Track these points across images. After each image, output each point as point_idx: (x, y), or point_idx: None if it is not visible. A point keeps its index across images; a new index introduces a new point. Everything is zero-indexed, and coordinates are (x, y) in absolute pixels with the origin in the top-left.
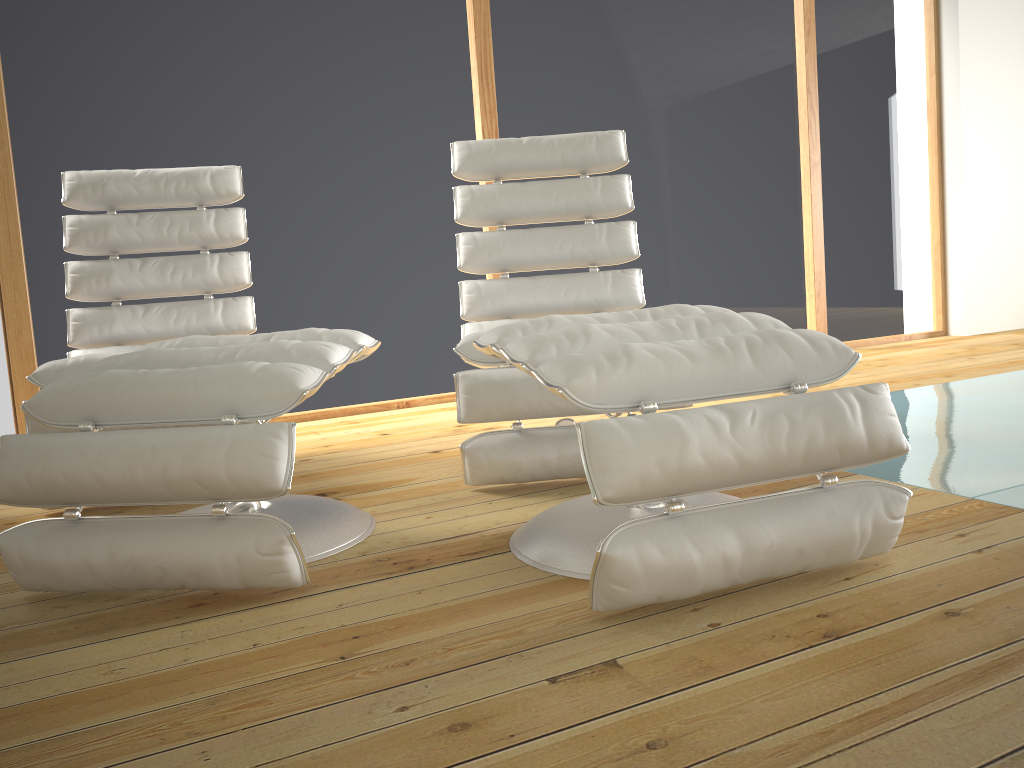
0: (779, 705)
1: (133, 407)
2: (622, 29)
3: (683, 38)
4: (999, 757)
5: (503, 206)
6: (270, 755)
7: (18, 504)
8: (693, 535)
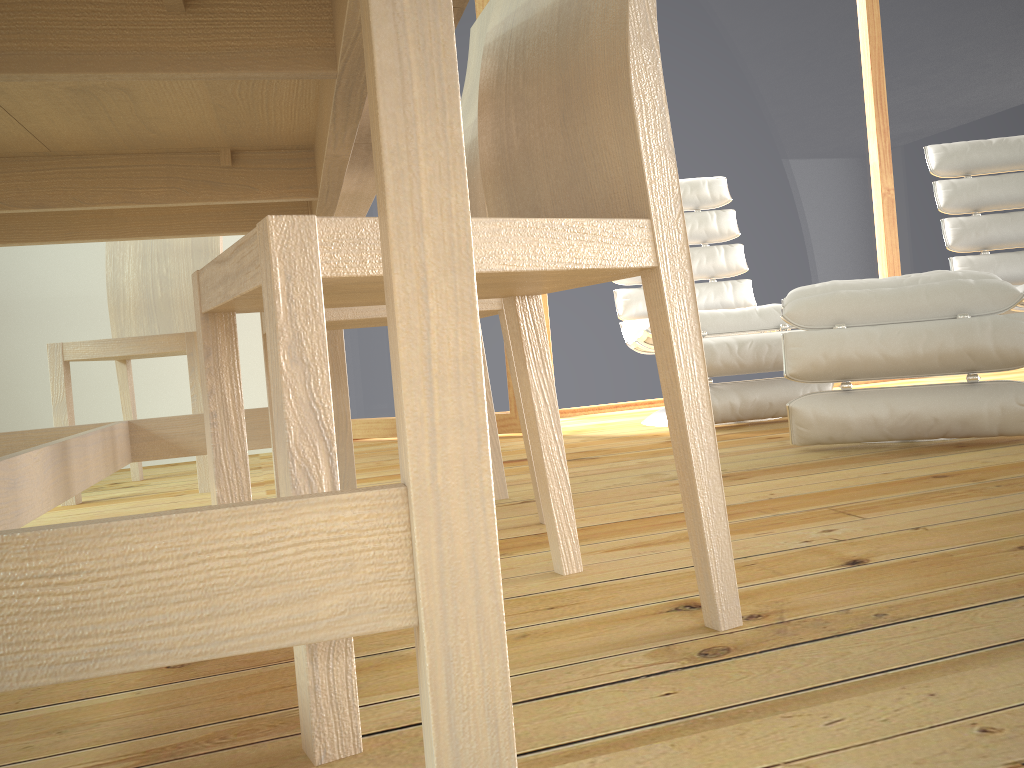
0: None
1: (876, 312)
2: (989, 56)
3: None
4: None
5: (983, 195)
6: None
7: (803, 380)
8: None
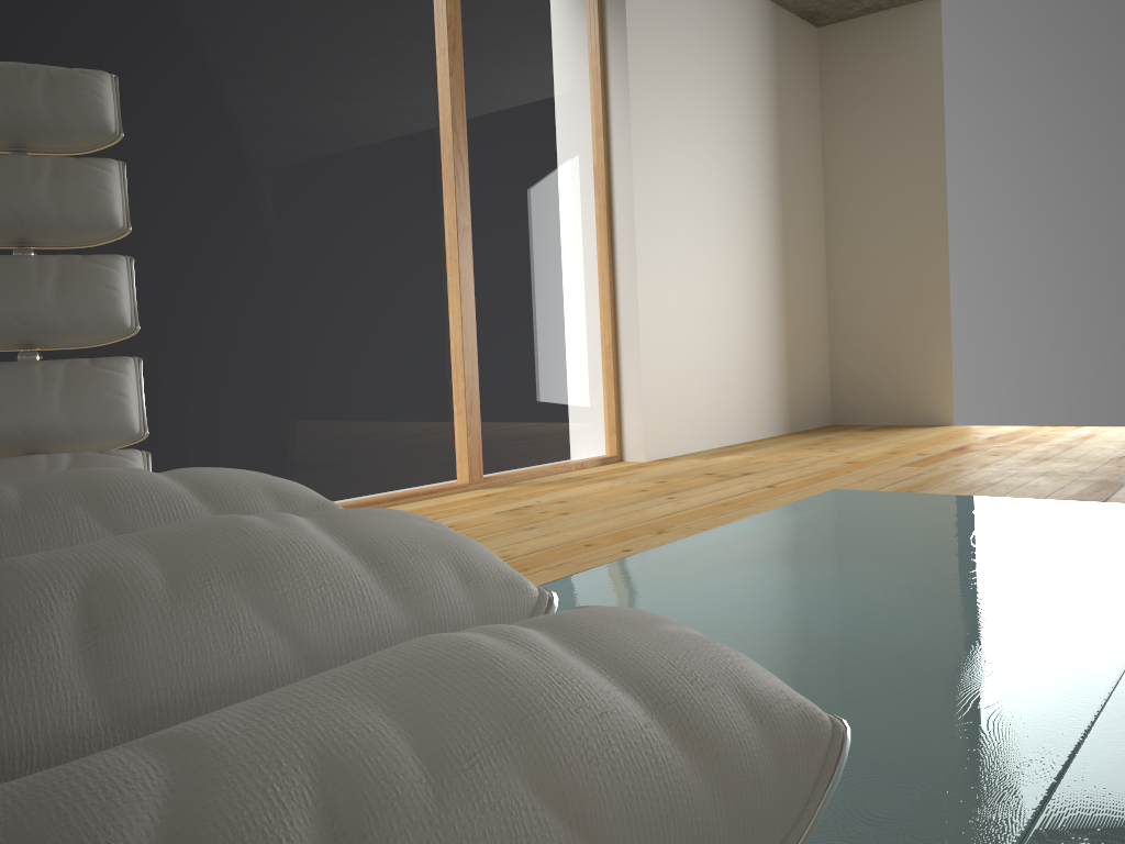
0: None
1: None
2: None
3: (273, 15)
4: None
5: None
6: None
7: None
8: None
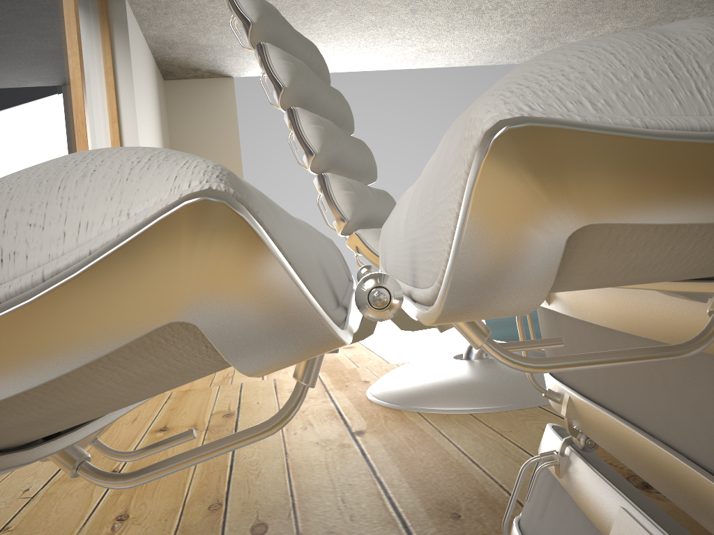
0: None
1: None
2: None
3: (30, 8)
4: None
5: (315, 89)
6: None
7: None
8: None
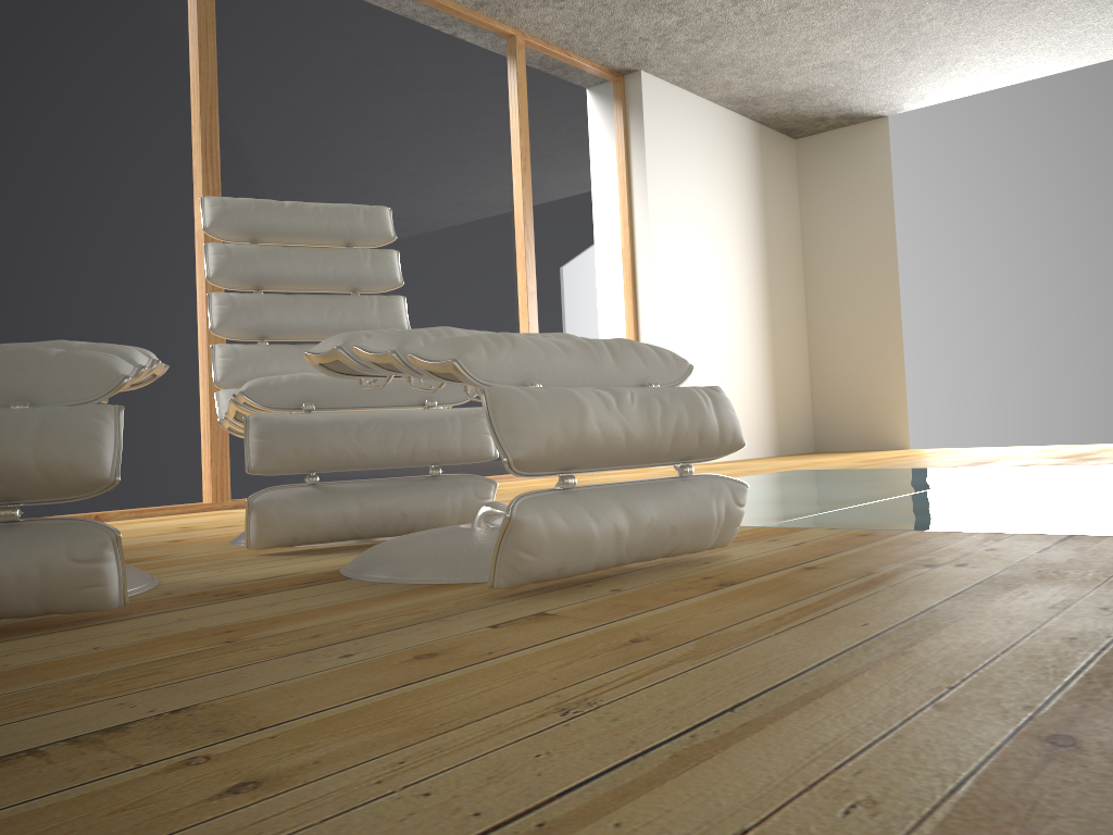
0: (723, 613)
1: None
2: (354, 133)
3: (413, 153)
4: (920, 612)
5: (264, 267)
6: (217, 694)
7: None
8: (588, 506)
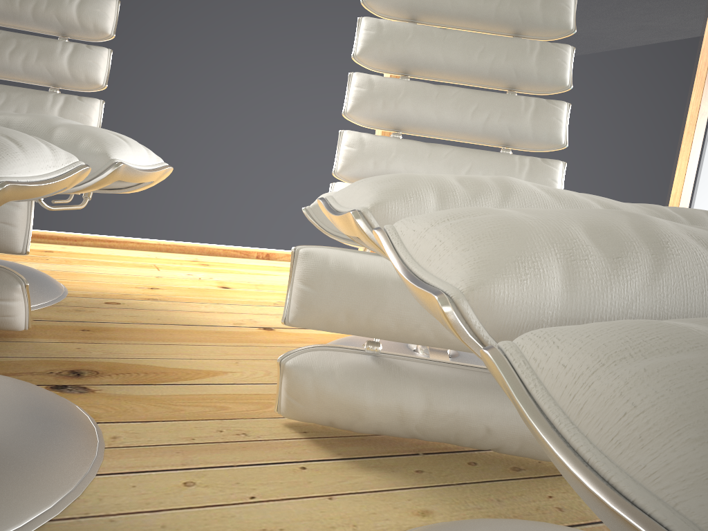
0: None
1: None
2: None
3: None
4: None
5: (414, 50)
6: None
7: None
8: None
